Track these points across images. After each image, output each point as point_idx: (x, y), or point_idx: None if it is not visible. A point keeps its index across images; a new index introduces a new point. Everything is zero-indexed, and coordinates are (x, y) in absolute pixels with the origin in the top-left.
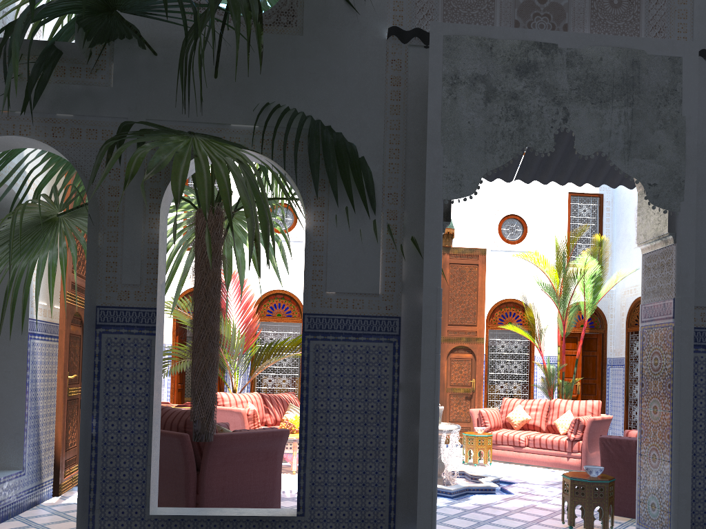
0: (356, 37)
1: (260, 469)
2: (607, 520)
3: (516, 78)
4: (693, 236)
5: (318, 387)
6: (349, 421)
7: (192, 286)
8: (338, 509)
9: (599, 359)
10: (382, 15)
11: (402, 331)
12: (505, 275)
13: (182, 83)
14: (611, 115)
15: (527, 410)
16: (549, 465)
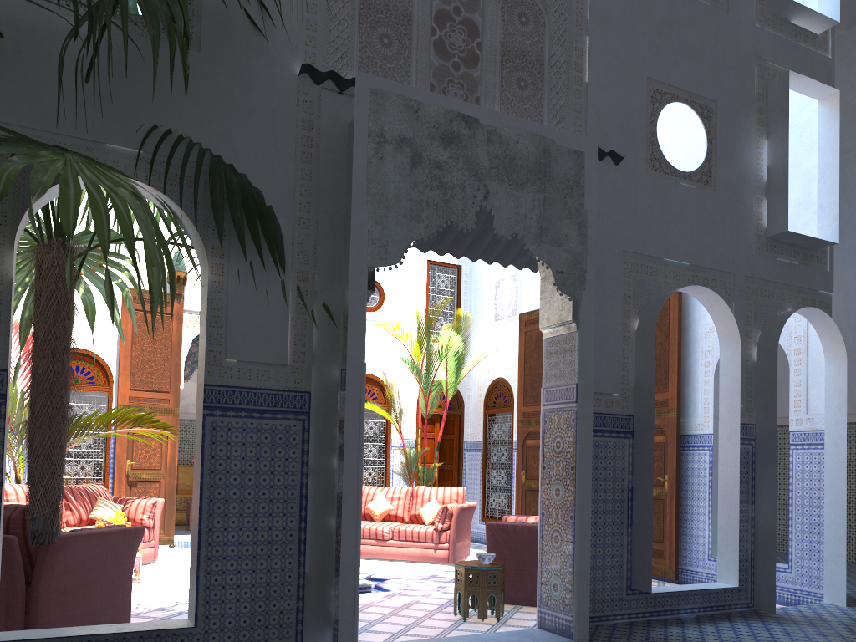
0: (264, 67)
1: (107, 578)
2: (500, 607)
3: (441, 147)
4: (593, 325)
5: (216, 472)
6: (252, 511)
7: None
8: (238, 615)
9: (456, 443)
10: (293, 48)
11: (312, 408)
12: None
13: (58, 86)
14: (526, 199)
15: (389, 499)
16: (415, 559)
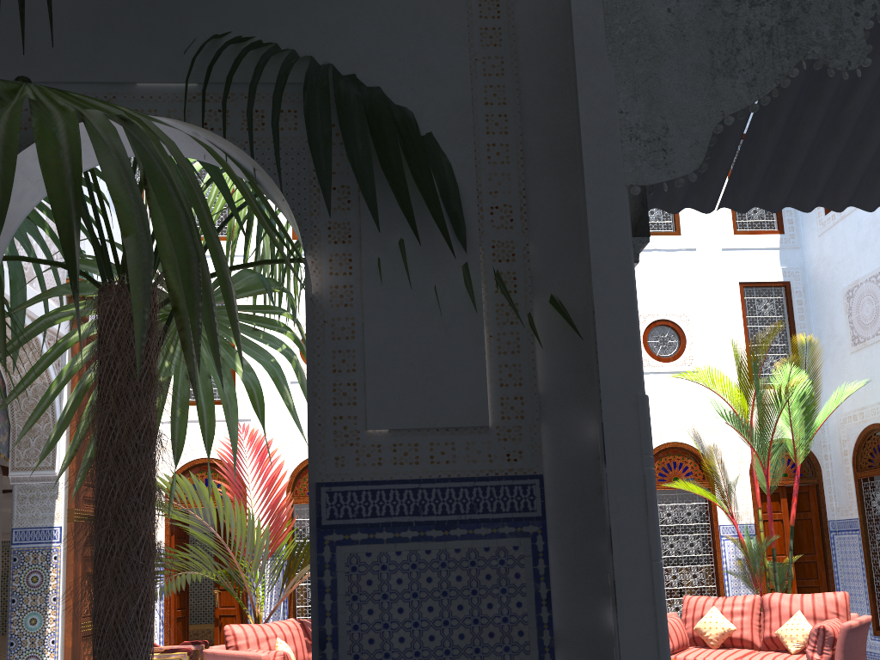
0: None
1: None
2: None
3: None
4: None
5: (363, 657)
6: None
7: (192, 459)
8: None
9: (816, 524)
10: None
11: (549, 508)
12: (660, 408)
13: None
14: None
15: (727, 614)
16: None
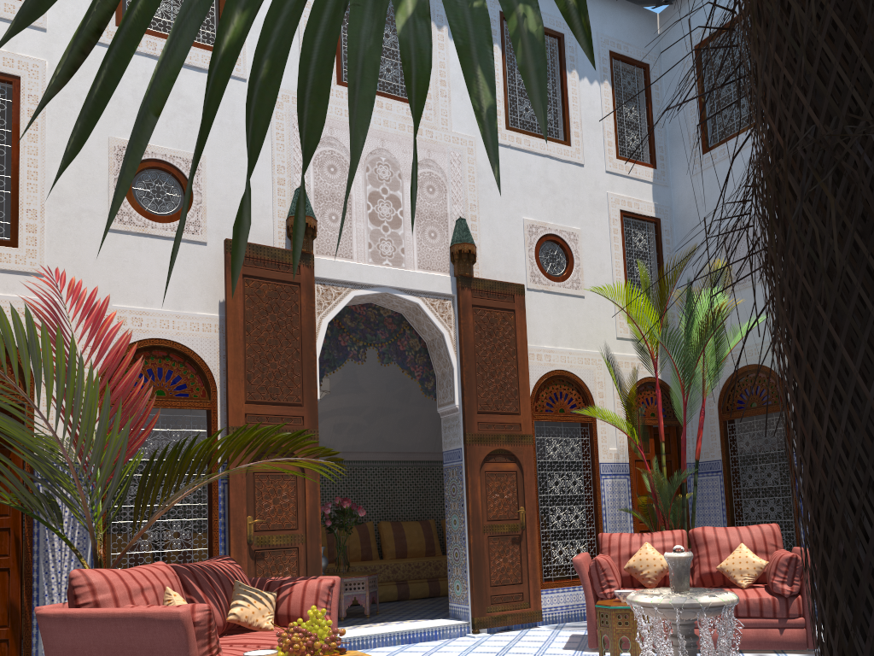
0: None
1: None
2: None
3: None
4: None
5: None
6: None
7: None
8: None
9: (675, 466)
10: None
11: None
12: (549, 332)
13: None
14: None
15: (659, 550)
16: (747, 647)
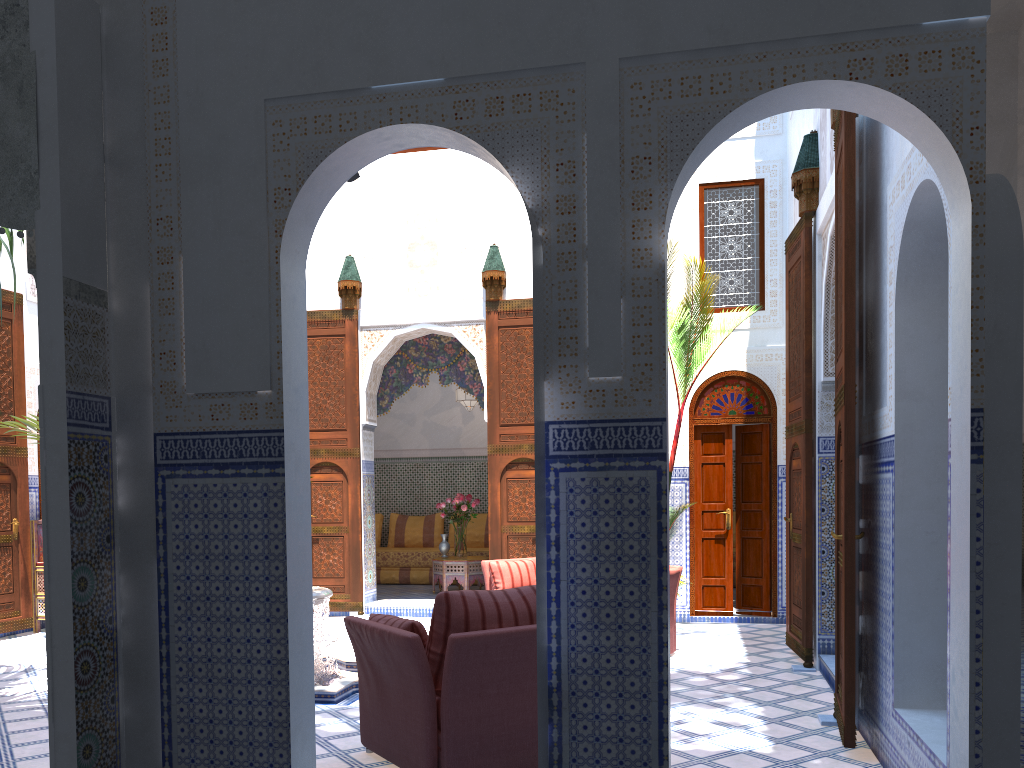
0: None
1: None
2: None
3: None
4: (60, 271)
5: None
6: None
7: None
8: None
9: (766, 469)
10: None
11: None
12: None
13: None
14: None
15: None
16: None
